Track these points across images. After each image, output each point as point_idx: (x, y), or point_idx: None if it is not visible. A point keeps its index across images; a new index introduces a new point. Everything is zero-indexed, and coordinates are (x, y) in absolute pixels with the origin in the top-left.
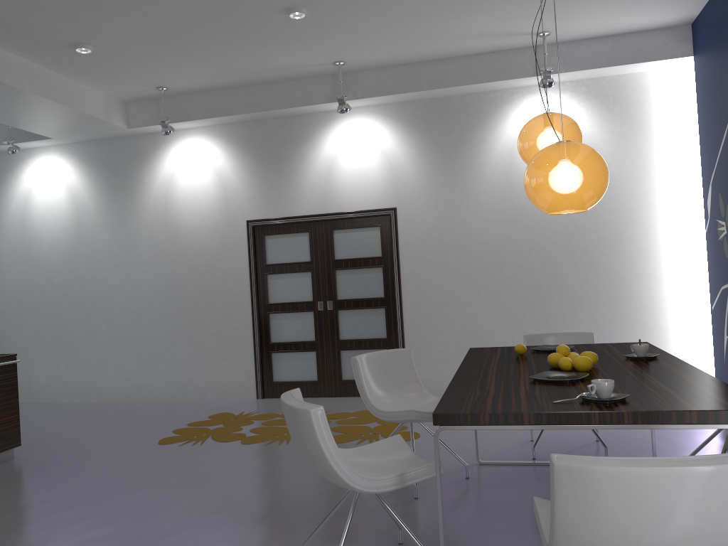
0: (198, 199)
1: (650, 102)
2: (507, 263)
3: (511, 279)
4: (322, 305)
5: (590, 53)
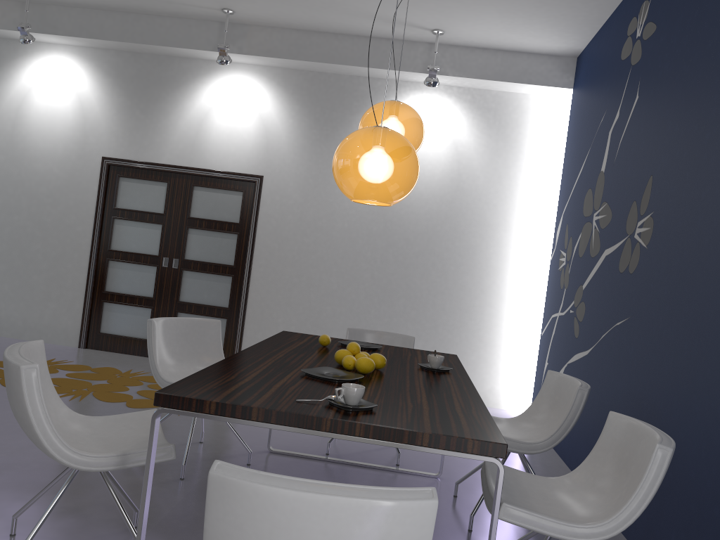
0: (53, 123)
1: (527, 125)
2: (363, 254)
3: (364, 271)
4: (167, 262)
5: (480, 63)
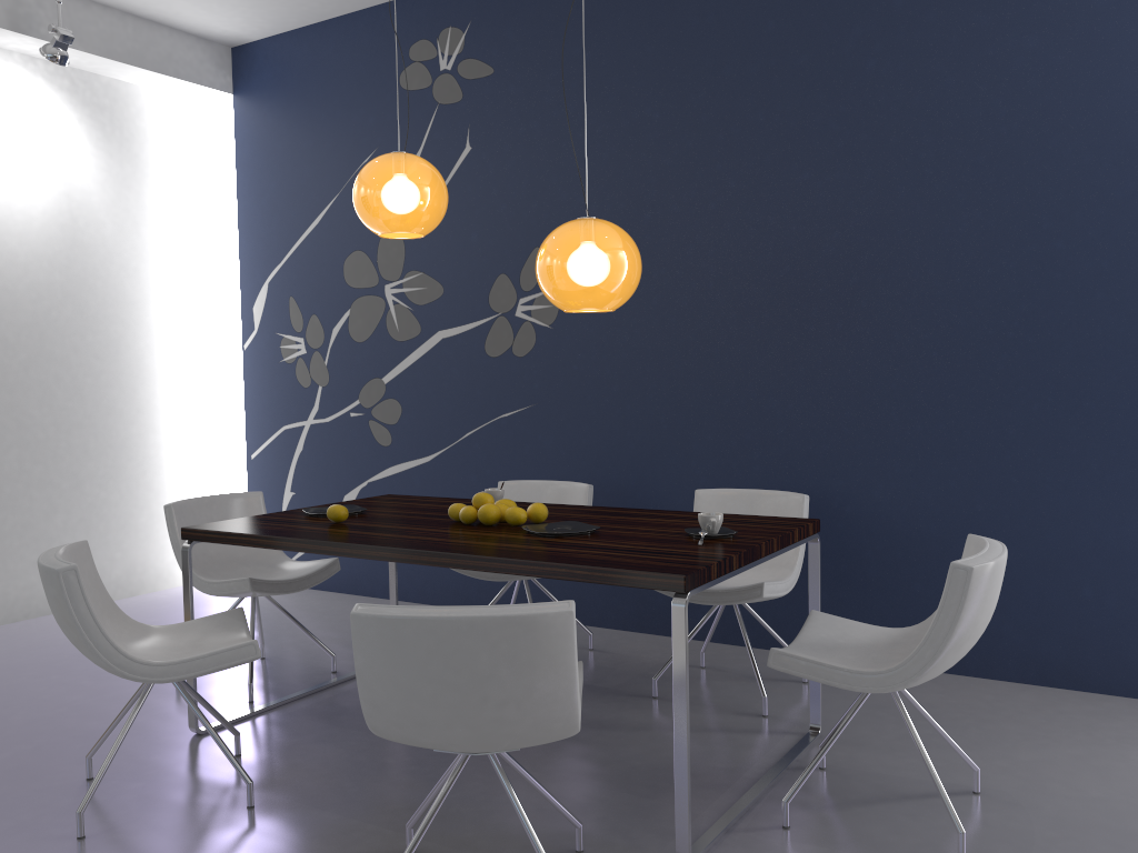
0: None
1: (160, 140)
2: None
3: None
4: None
5: (103, 30)
